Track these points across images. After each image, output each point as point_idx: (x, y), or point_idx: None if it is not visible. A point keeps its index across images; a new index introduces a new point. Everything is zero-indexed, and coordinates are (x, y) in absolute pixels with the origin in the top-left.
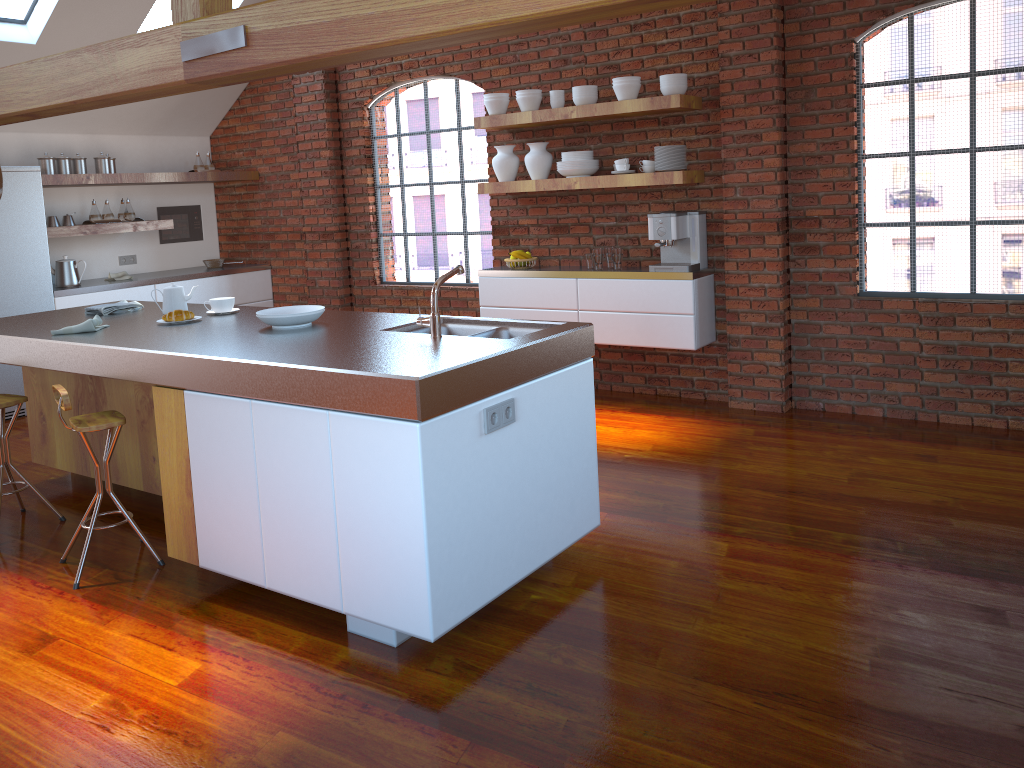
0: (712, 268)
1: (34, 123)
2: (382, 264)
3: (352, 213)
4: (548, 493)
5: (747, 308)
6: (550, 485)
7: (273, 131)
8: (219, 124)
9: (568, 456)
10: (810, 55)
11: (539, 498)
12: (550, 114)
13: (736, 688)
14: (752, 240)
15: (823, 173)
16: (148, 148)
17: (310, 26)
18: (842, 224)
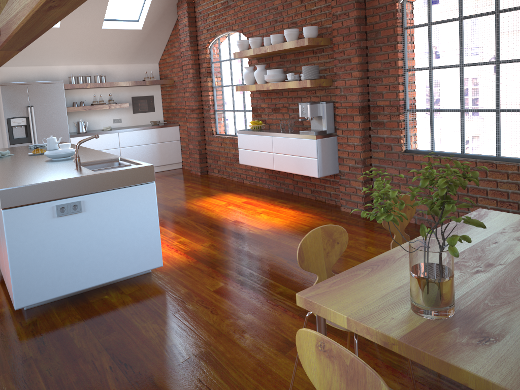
0: (336, 133)
1: (71, 61)
2: (216, 125)
3: (204, 100)
4: (114, 248)
5: (347, 156)
6: (116, 244)
7: (177, 60)
8: (161, 57)
9: (132, 230)
10: (377, 11)
11: (105, 249)
12: (259, 50)
13: (113, 357)
14: (348, 118)
15: (384, 80)
16: (127, 70)
17: (4, 25)
18: (393, 110)
